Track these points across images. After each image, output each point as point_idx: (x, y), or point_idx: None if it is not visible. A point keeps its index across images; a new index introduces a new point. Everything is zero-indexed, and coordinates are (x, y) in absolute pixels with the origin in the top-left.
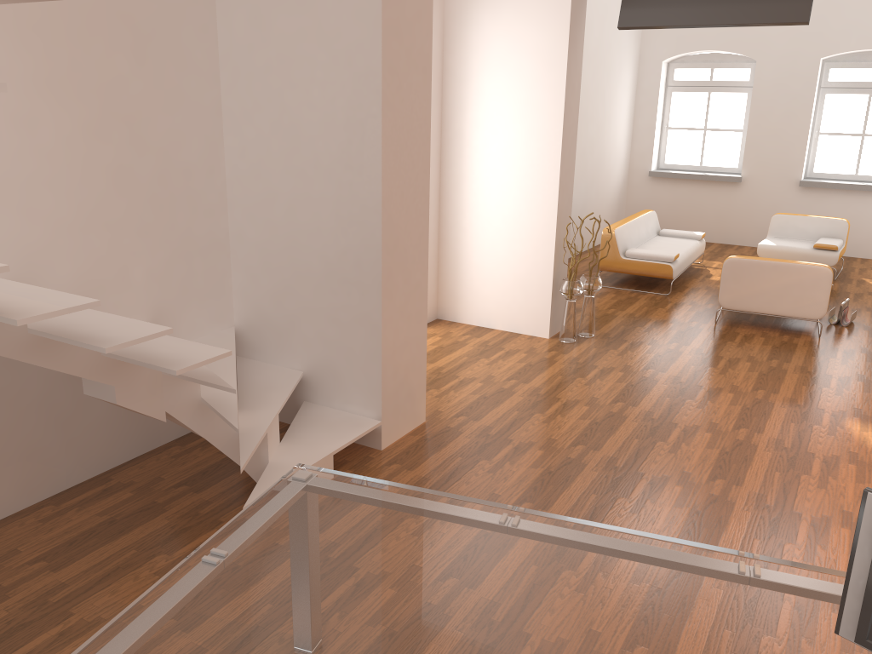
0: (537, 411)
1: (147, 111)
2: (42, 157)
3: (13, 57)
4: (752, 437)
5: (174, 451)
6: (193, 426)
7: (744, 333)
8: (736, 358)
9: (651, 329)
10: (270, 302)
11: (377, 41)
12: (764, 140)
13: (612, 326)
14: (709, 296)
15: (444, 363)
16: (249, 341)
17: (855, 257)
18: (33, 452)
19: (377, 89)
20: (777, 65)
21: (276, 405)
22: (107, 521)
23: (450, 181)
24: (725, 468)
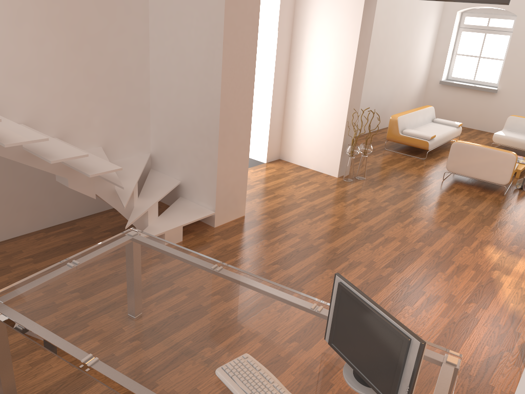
0: (308, 218)
1: (105, 36)
2: (46, 59)
3: (33, 8)
4: (423, 247)
5: (110, 214)
6: (110, 202)
7: (457, 187)
8: (443, 202)
9: (401, 178)
10: (167, 142)
11: (222, 7)
12: (515, 67)
13: (379, 174)
14: None
15: (270, 184)
16: (157, 161)
17: None
18: (36, 206)
19: (221, 34)
20: None
21: (158, 197)
22: (66, 244)
23: (292, 81)
24: (396, 262)
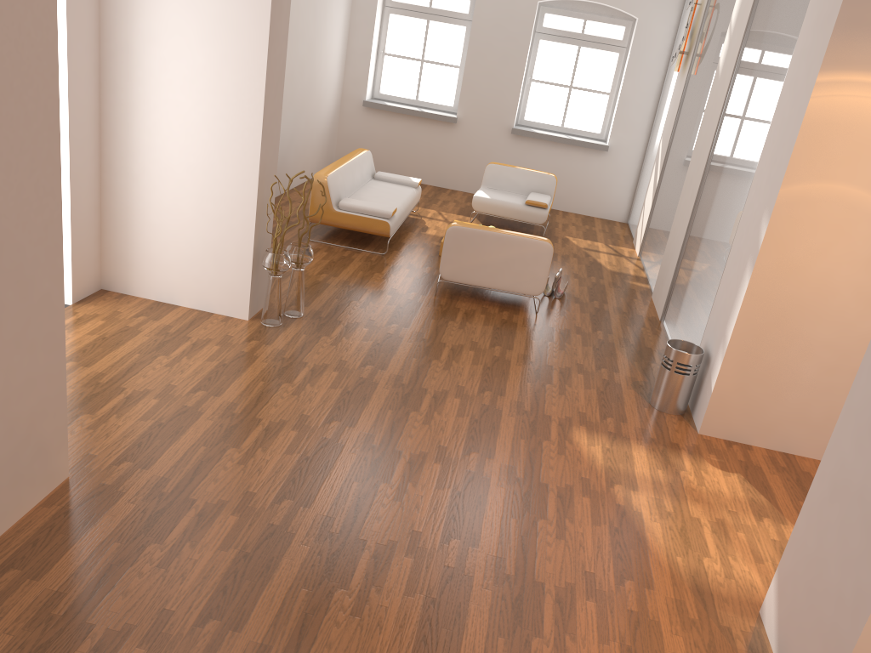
0: (231, 445)
1: None
2: None
3: None
4: (484, 465)
5: None
6: None
7: (465, 309)
8: (459, 345)
9: (367, 304)
10: None
11: None
12: (480, 80)
13: (324, 300)
14: (427, 257)
15: (105, 365)
16: None
17: (557, 210)
18: None
19: None
20: (496, 2)
21: None
22: None
23: (114, 111)
24: (458, 520)
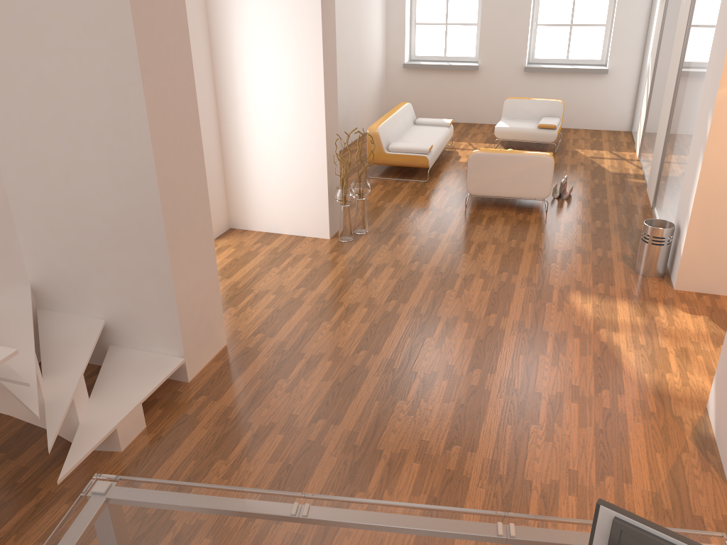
0: (324, 319)
1: None
2: None
3: None
4: (500, 321)
5: None
6: None
7: (489, 215)
8: (483, 241)
9: (414, 219)
10: (61, 260)
11: (126, 9)
12: (494, 32)
13: (382, 219)
14: (459, 179)
15: (239, 277)
16: (47, 295)
17: (569, 128)
18: None
19: (134, 58)
20: None
21: (80, 365)
22: None
23: (226, 105)
24: (480, 357)
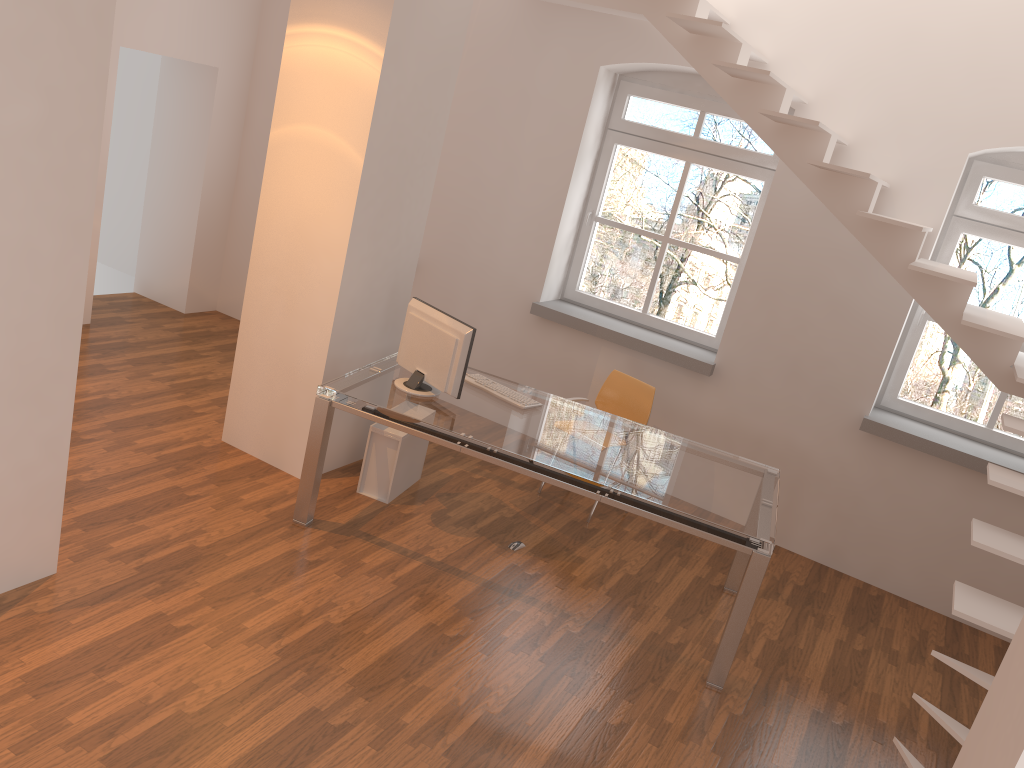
0: None
1: None
2: None
3: None
4: None
5: None
6: None
7: None
8: None
9: None
10: None
11: None
12: None
13: None
14: None
15: None
16: None
17: None
18: None
19: None
20: None
21: None
22: None
23: None
24: None
